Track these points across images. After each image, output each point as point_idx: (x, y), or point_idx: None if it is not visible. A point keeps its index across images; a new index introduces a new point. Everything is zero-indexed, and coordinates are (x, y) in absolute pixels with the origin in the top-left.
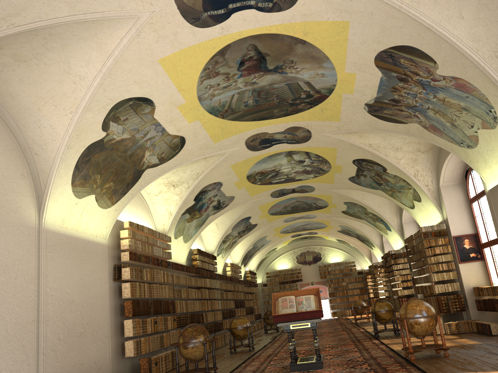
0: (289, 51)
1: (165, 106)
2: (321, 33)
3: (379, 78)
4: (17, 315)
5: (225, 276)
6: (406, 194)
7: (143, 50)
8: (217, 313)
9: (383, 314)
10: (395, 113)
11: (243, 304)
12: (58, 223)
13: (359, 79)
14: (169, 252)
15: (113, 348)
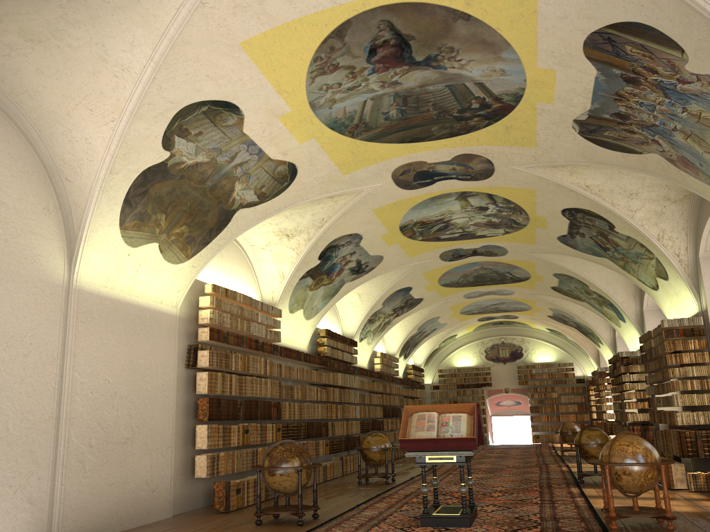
0: (446, 32)
1: (259, 116)
2: (493, 1)
3: (592, 78)
4: (25, 408)
5: (370, 371)
6: (646, 267)
7: (213, 27)
8: (351, 424)
9: (593, 449)
10: (623, 137)
11: (398, 413)
12: (99, 280)
13: (561, 79)
14: (277, 331)
15: (179, 463)
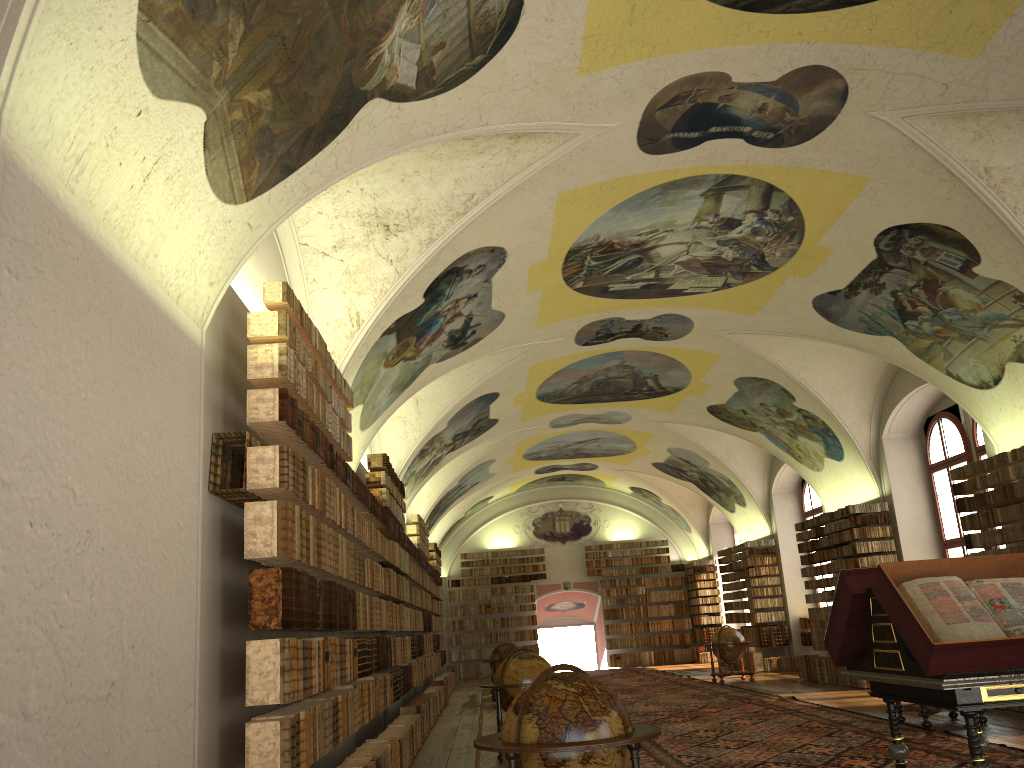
0: None
1: None
2: None
3: None
4: None
5: (413, 546)
6: (993, 344)
7: None
8: (406, 643)
9: None
10: None
11: (431, 625)
12: (59, 161)
13: None
14: (349, 437)
15: (199, 749)
